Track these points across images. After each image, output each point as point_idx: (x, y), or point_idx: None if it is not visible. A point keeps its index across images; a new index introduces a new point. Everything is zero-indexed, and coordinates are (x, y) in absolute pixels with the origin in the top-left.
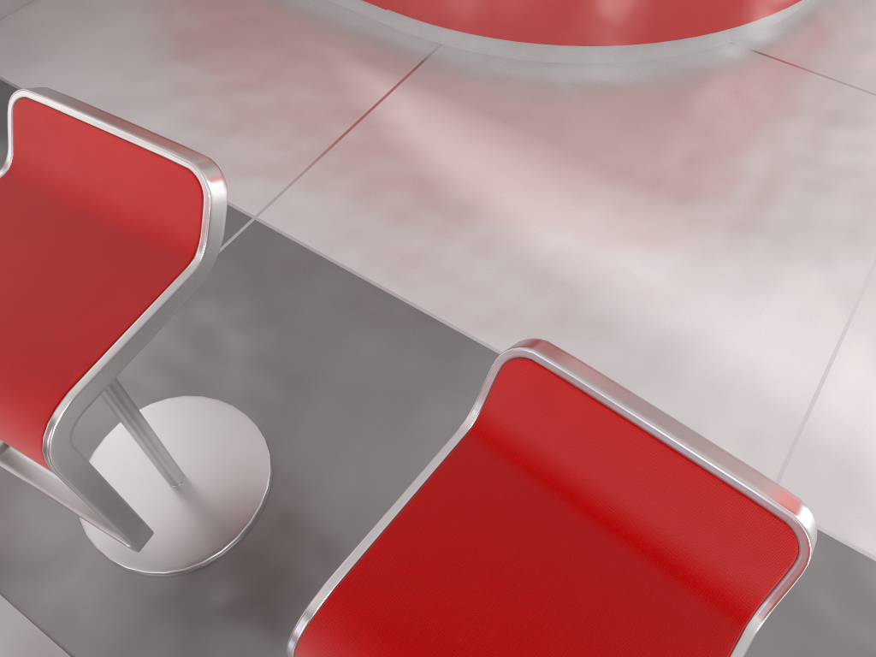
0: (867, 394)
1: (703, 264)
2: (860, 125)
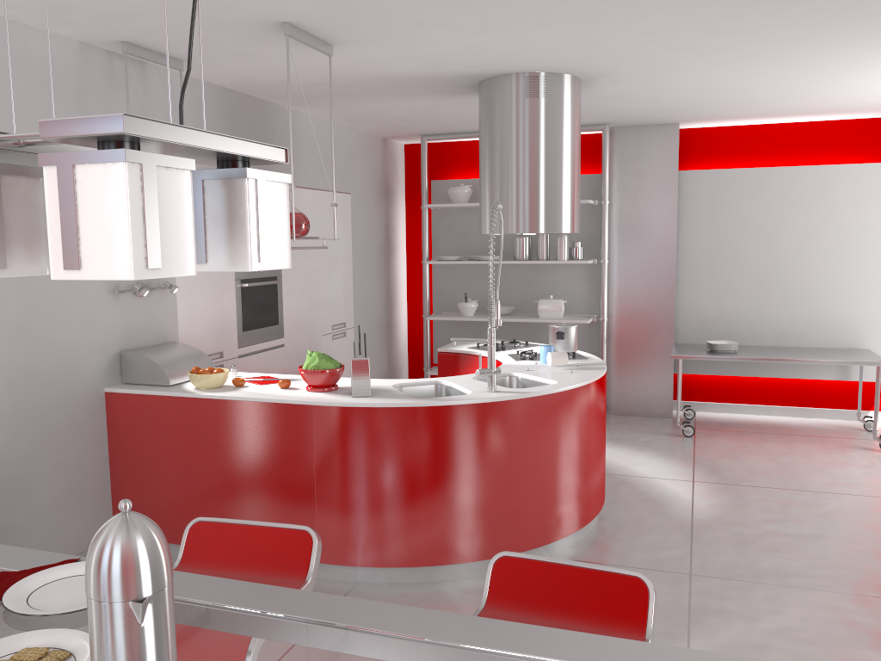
0: None
1: None
2: None
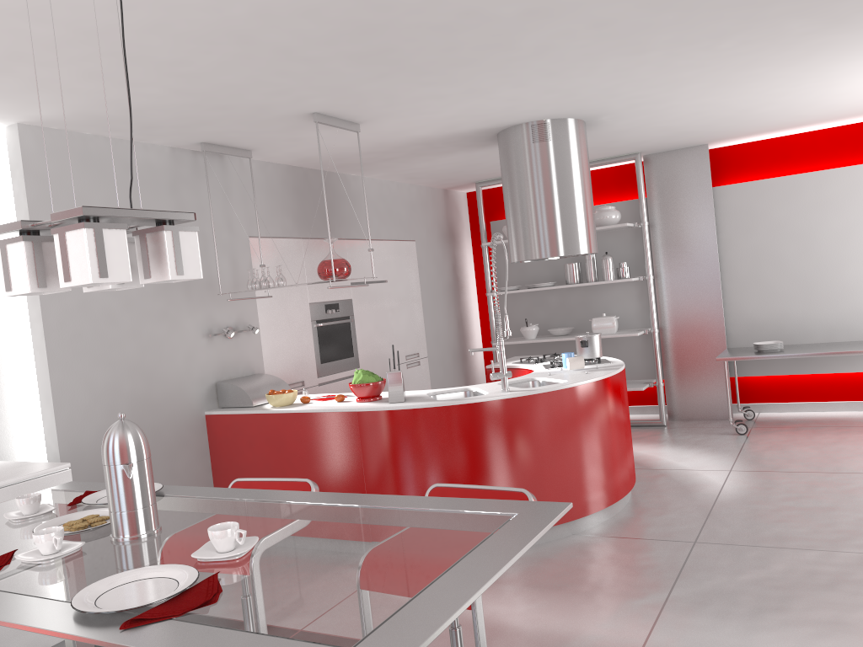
0: (674, 638)
1: (571, 608)
2: (651, 550)
